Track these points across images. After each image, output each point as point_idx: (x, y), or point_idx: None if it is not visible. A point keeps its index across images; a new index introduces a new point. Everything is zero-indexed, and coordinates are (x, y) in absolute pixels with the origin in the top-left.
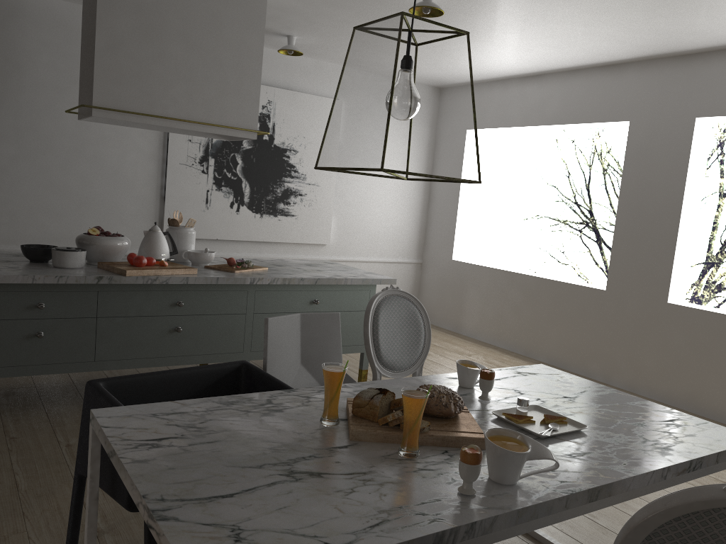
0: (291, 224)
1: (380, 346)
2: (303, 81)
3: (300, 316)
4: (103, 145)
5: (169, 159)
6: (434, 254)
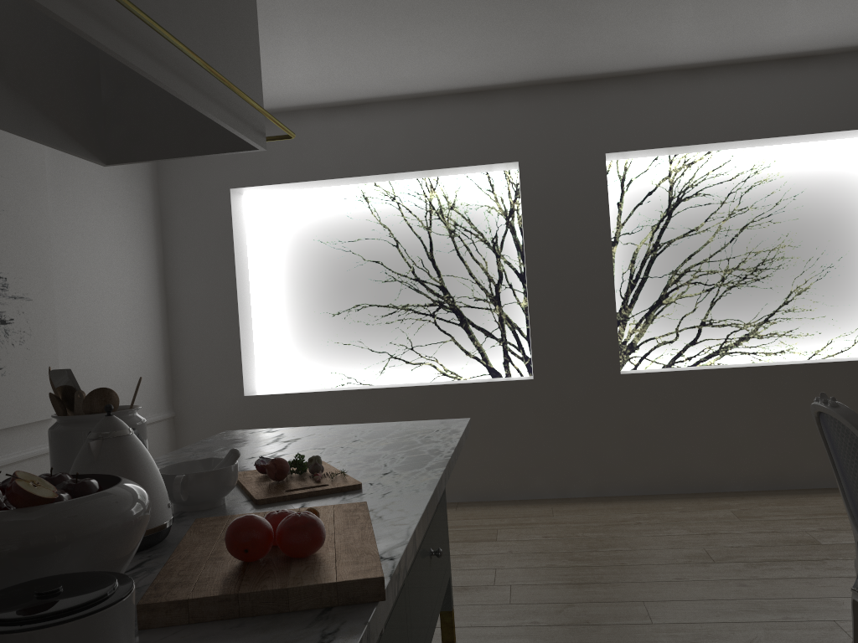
0: None
1: None
2: None
3: None
4: None
5: None
6: (201, 396)
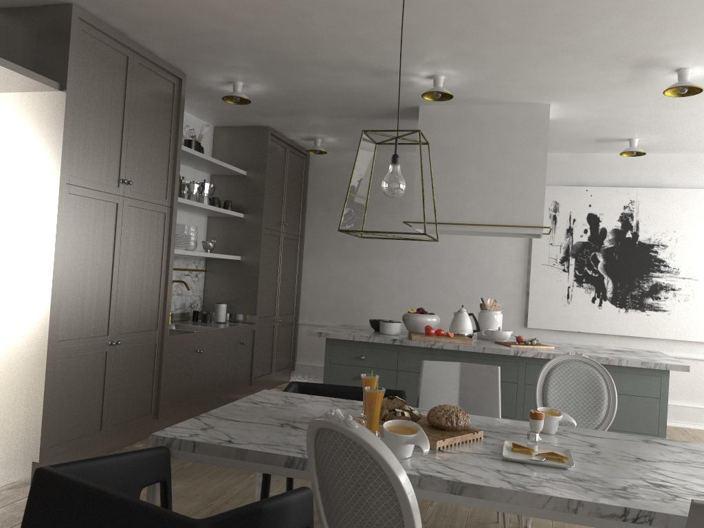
0: (662, 319)
1: (548, 404)
2: (672, 177)
3: (460, 364)
4: (479, 253)
5: (532, 261)
6: None
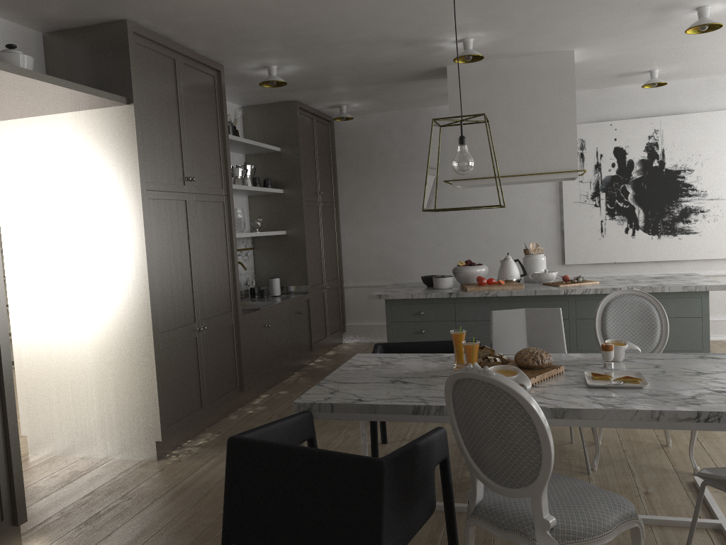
0: (693, 241)
1: (607, 336)
2: (693, 102)
3: (524, 310)
4: (512, 198)
5: (564, 200)
6: None
